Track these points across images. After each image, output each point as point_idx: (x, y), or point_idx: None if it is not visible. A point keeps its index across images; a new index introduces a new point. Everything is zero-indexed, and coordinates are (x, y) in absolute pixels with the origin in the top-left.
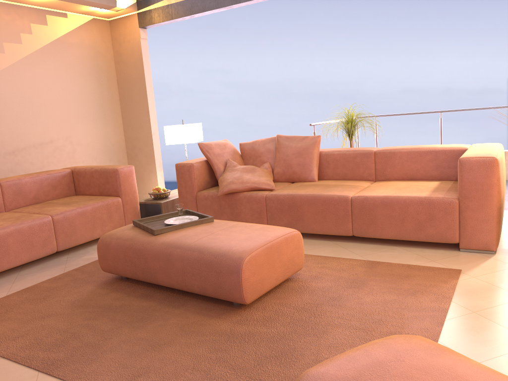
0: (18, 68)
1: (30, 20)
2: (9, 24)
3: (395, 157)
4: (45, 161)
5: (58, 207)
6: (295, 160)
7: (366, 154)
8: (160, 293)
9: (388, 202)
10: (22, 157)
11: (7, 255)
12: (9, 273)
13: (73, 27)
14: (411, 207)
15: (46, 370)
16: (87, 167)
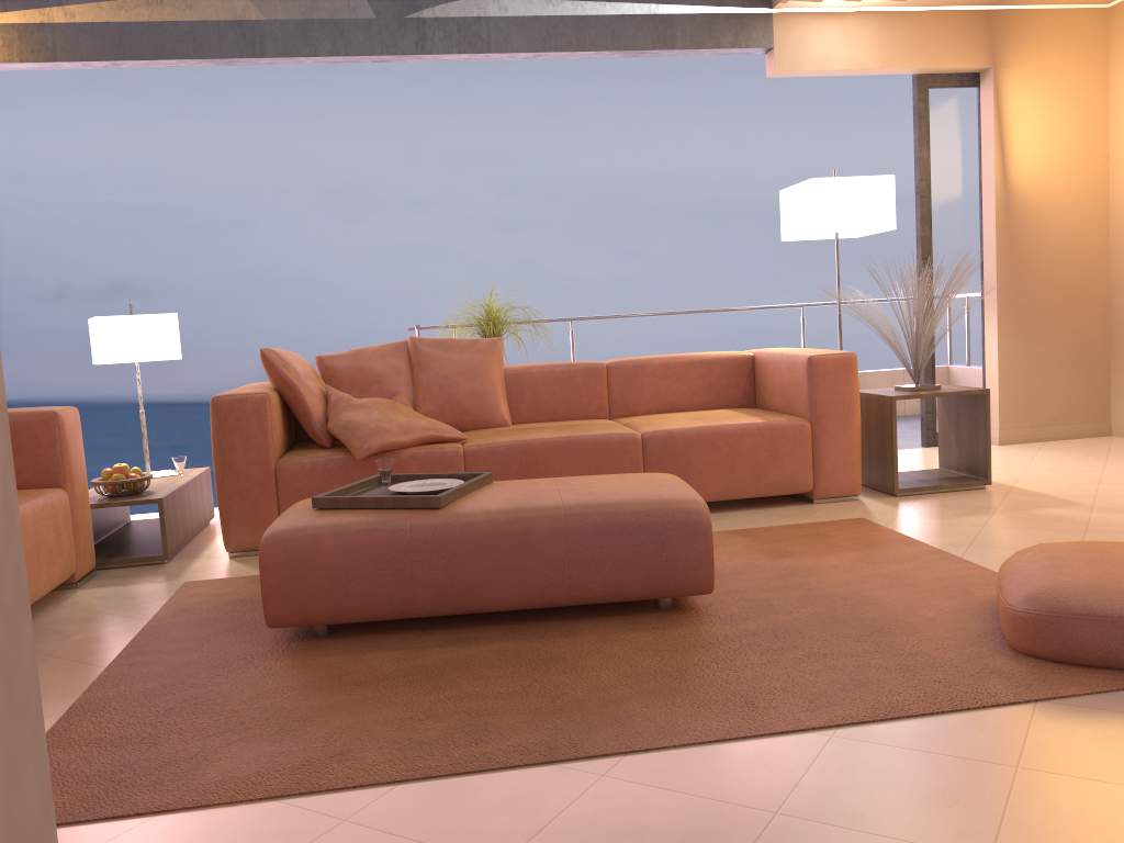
0: None
1: None
2: None
3: (645, 373)
4: None
5: None
6: (466, 386)
7: (594, 369)
8: (480, 631)
9: (708, 436)
10: None
11: None
12: None
13: None
14: (745, 440)
15: (564, 755)
16: None
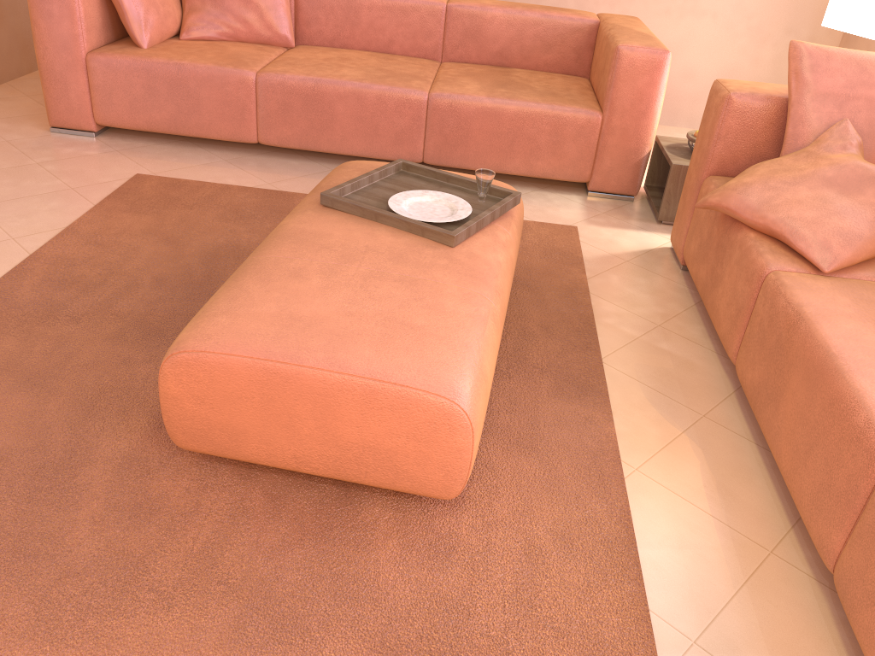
0: None
1: None
2: None
3: None
4: None
5: (478, 84)
6: None
7: None
8: None
9: None
10: None
11: (330, 130)
12: (340, 161)
13: None
14: None
15: None
16: (613, 24)
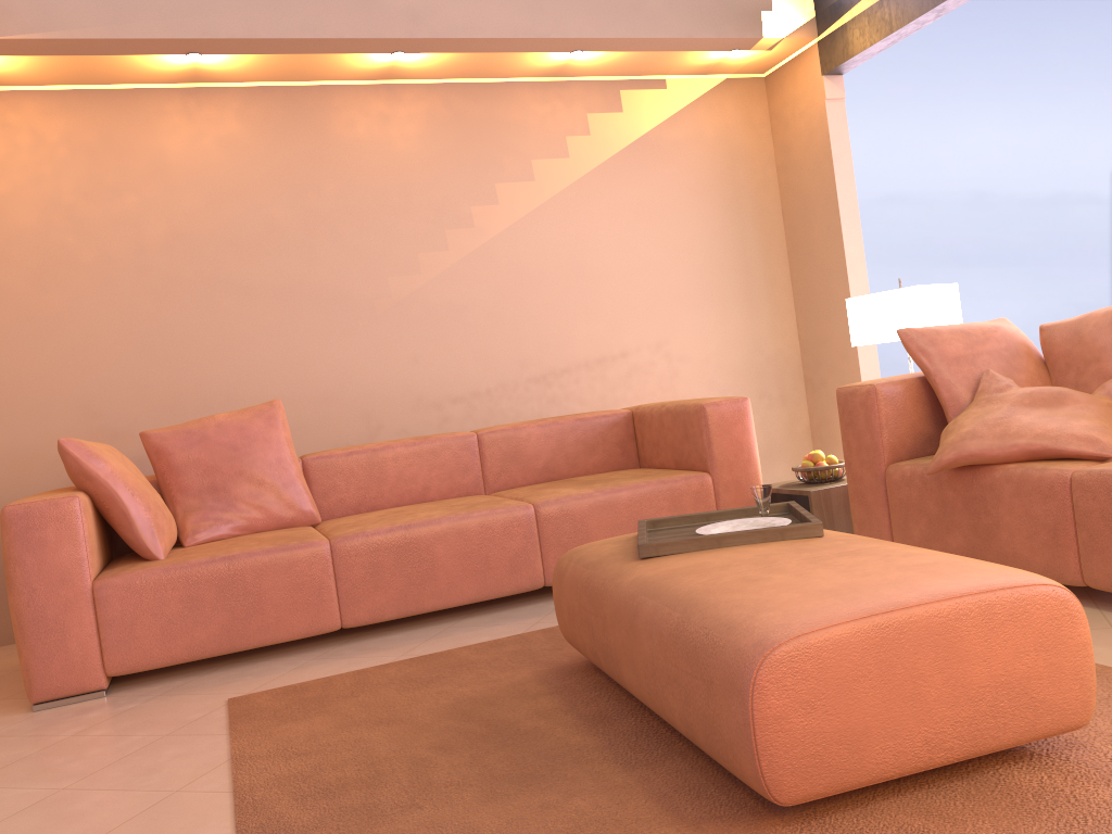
0: (559, 207)
1: (586, 106)
2: (544, 122)
3: None
4: (609, 396)
5: (566, 488)
6: None
7: None
8: (637, 719)
9: None
10: (561, 387)
11: (433, 581)
12: (442, 620)
13: (679, 105)
14: None
15: None
16: (656, 404)
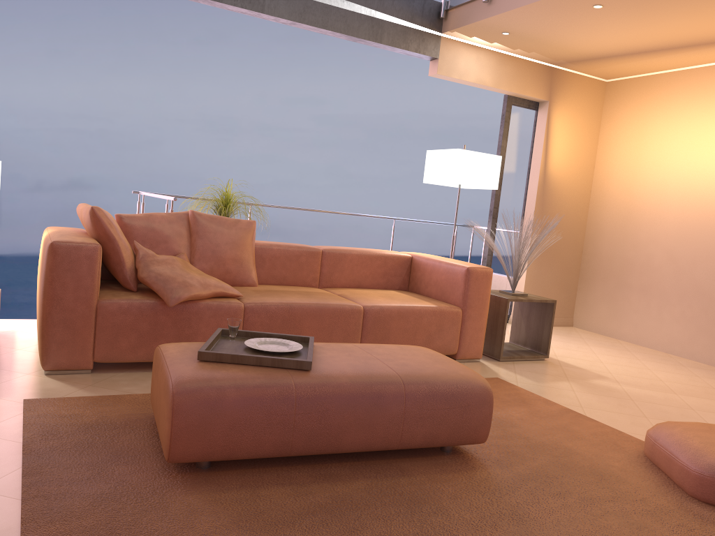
0: None
1: None
2: None
3: (346, 259)
4: None
5: None
6: (231, 254)
7: (314, 252)
8: (333, 467)
9: (404, 312)
10: None
11: None
12: None
13: None
14: (425, 317)
15: None
16: None
